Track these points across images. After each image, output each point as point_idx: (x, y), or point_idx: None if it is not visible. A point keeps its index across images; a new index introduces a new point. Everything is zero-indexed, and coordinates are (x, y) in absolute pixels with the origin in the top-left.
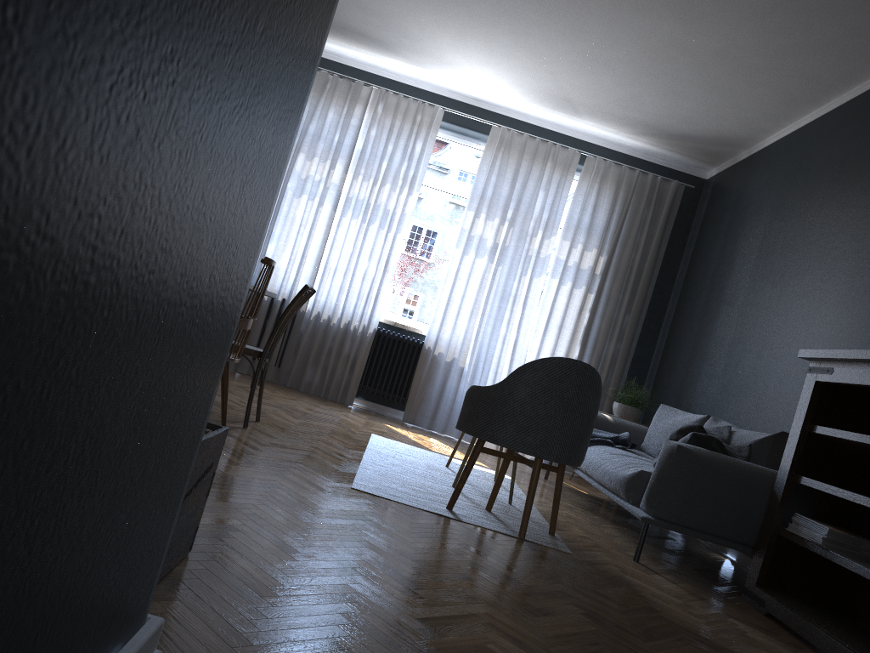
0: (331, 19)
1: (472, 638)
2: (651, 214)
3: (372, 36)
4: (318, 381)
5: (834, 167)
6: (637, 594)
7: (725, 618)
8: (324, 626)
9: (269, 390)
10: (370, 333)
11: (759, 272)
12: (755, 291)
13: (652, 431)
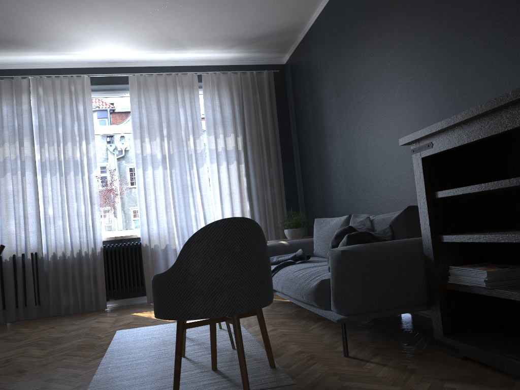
0: None
1: None
2: (259, 98)
3: (8, 39)
4: (73, 302)
5: (362, 12)
6: None
7: (441, 386)
8: None
9: (31, 328)
10: (99, 252)
11: (342, 105)
12: (344, 118)
13: (317, 240)
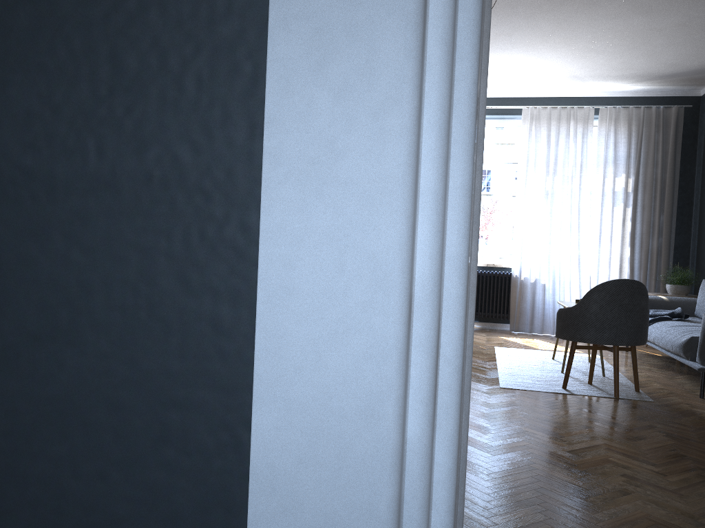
0: None
1: (599, 456)
2: (661, 136)
3: None
4: None
5: None
6: (702, 419)
7: None
8: (522, 460)
9: None
10: None
11: None
12: None
13: (700, 301)
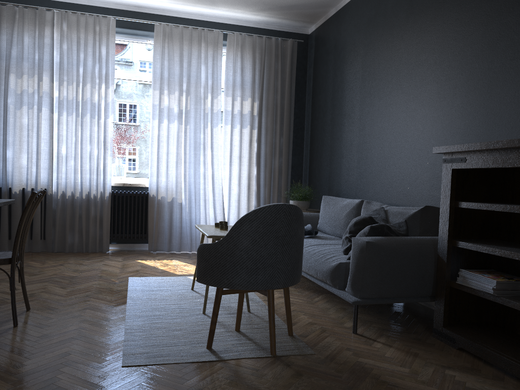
0: None
1: None
2: (280, 66)
3: None
4: (78, 241)
5: (405, 6)
6: (380, 382)
7: (443, 372)
8: None
9: (40, 262)
10: (107, 196)
11: (367, 91)
12: (367, 105)
13: (324, 217)
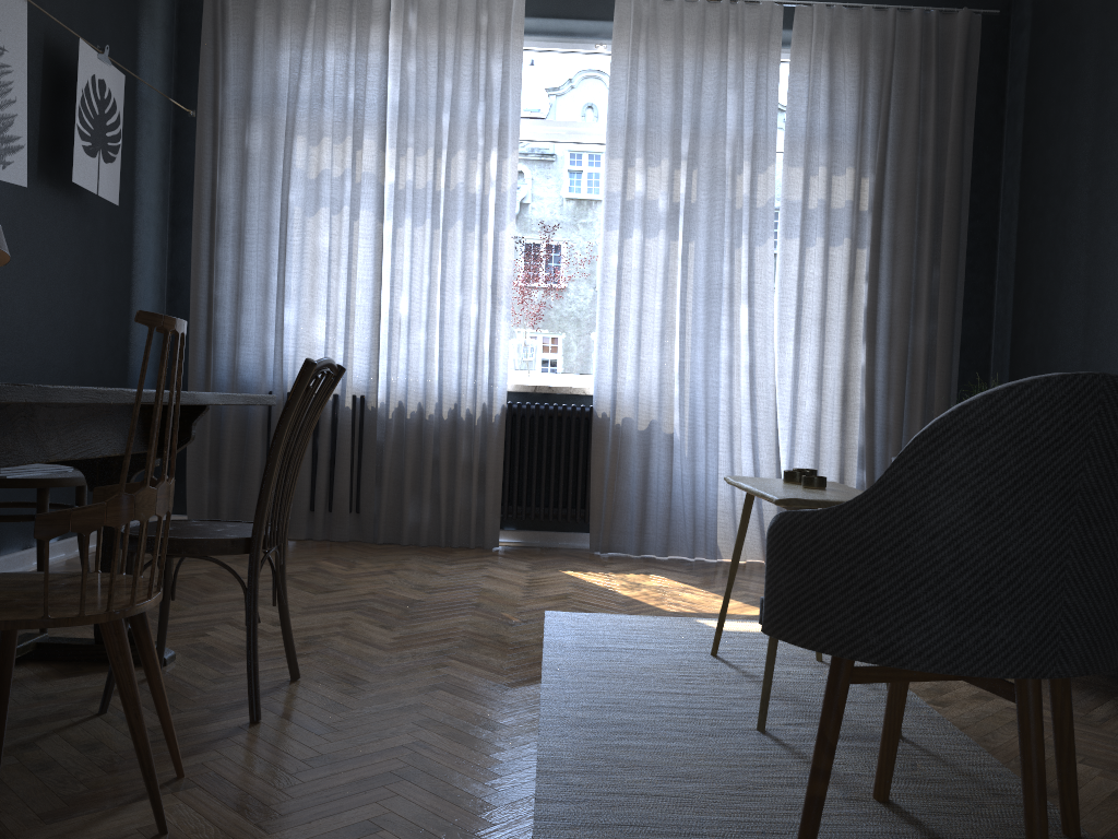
0: None
1: None
2: (934, 80)
3: None
4: (429, 520)
5: None
6: None
7: None
8: None
9: (344, 564)
10: (498, 416)
11: None
12: None
13: None
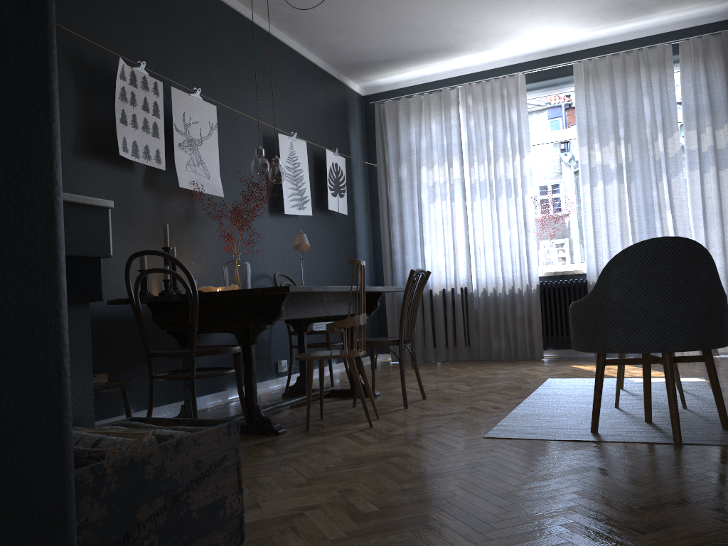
0: (50, 24)
1: None
2: None
3: (435, 48)
4: (505, 347)
5: None
6: None
7: None
8: None
9: (460, 368)
10: (534, 290)
11: None
12: None
13: None
